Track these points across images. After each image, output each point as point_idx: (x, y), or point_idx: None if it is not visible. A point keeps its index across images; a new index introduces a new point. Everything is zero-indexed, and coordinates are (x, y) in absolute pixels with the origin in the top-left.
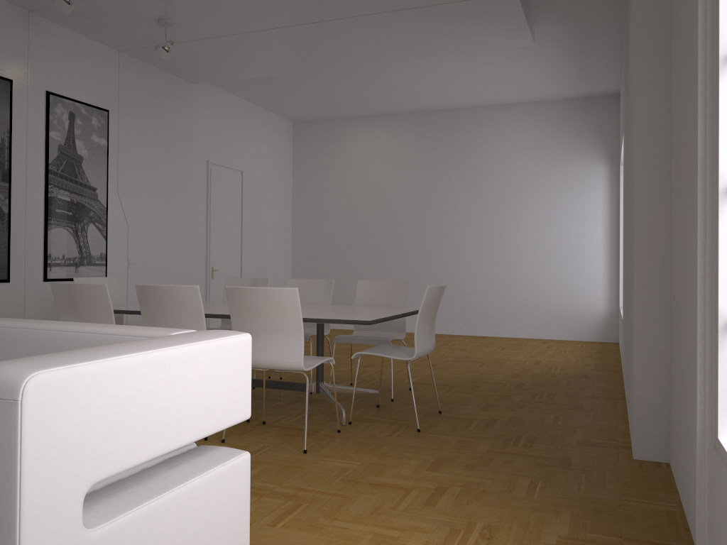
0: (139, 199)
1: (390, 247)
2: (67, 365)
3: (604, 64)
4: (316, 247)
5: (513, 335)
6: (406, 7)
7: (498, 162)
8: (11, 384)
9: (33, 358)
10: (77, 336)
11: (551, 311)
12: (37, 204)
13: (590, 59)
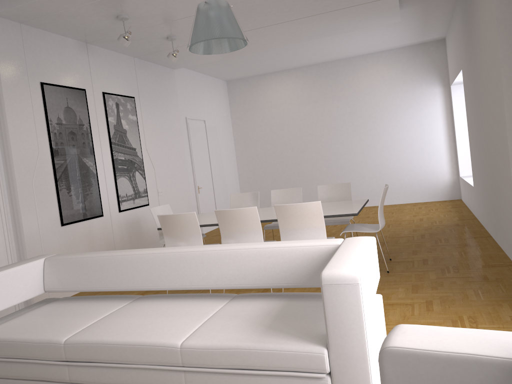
0: (157, 151)
1: (303, 156)
2: (361, 266)
3: (438, 24)
4: (254, 162)
5: (392, 203)
6: (326, 11)
7: (369, 92)
8: (353, 277)
9: (335, 264)
10: (283, 249)
11: (415, 184)
12: (108, 165)
13: (430, 22)
